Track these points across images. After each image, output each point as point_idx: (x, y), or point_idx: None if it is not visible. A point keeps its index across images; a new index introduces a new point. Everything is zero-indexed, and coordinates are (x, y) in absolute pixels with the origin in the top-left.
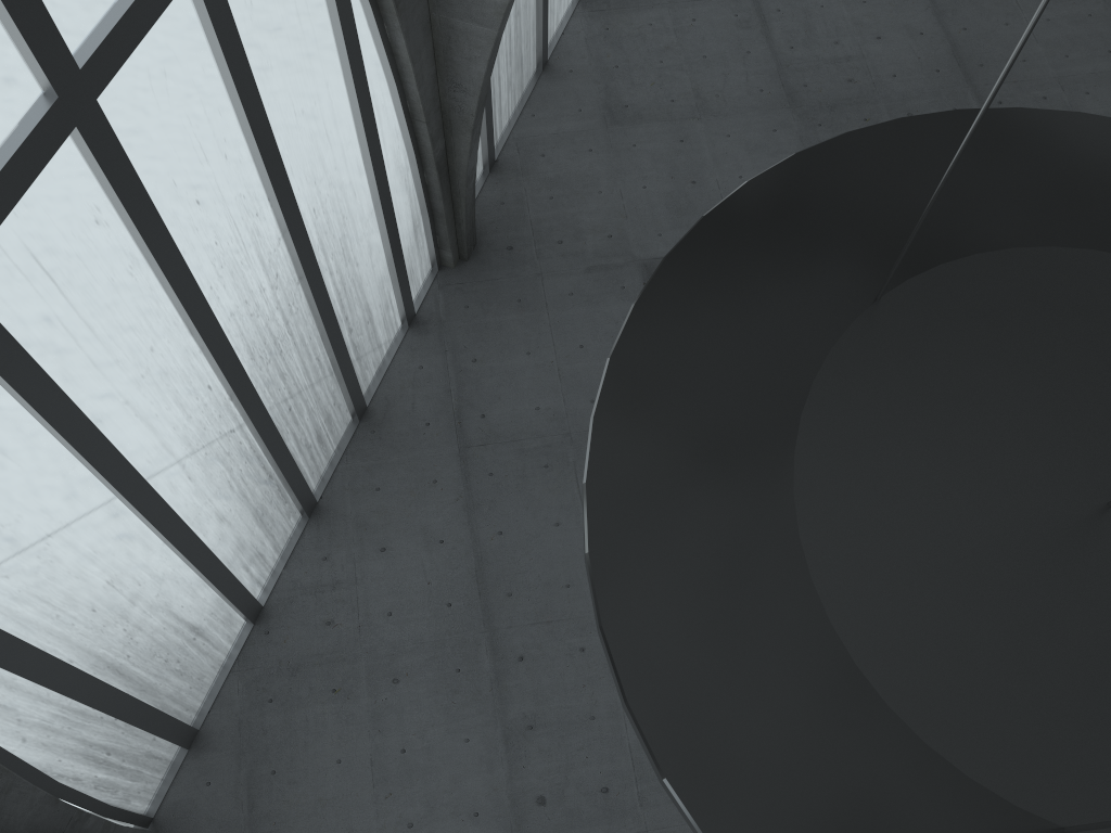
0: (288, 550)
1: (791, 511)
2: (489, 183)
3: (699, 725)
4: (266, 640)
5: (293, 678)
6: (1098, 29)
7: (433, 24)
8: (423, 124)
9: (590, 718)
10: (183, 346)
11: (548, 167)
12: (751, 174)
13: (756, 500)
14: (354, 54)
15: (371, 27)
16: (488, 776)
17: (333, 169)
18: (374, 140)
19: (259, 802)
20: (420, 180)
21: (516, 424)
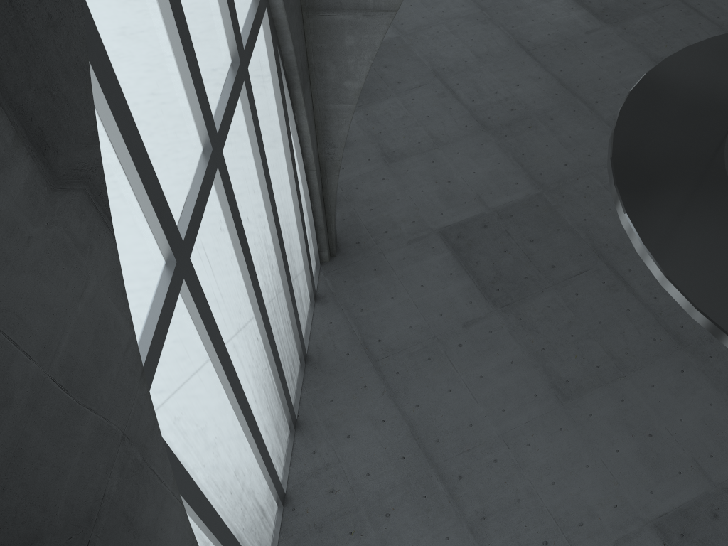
0: (288, 454)
1: None
2: None
3: None
4: (295, 514)
5: (321, 533)
6: (630, 55)
7: (315, 111)
8: (314, 171)
9: (517, 501)
10: (248, 310)
11: (362, 194)
12: (479, 169)
13: None
14: (288, 130)
15: (289, 116)
16: None
17: (284, 201)
18: (297, 182)
19: None
20: (311, 208)
21: (401, 339)
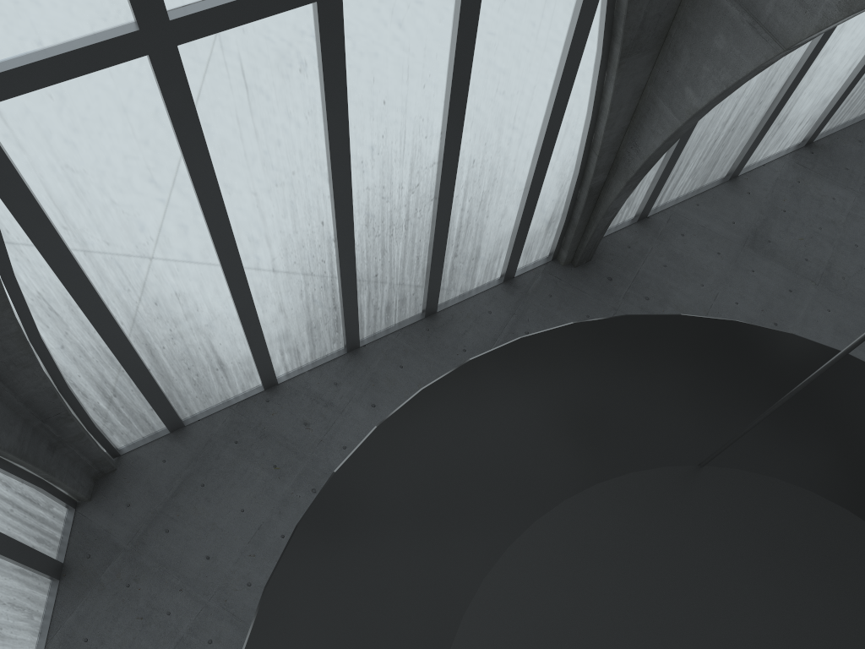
0: (319, 362)
1: (494, 558)
2: (631, 228)
3: (295, 643)
4: (263, 405)
5: (259, 439)
6: None
7: (644, 93)
8: (595, 156)
9: None
10: (318, 185)
11: (679, 245)
12: None
13: (477, 531)
14: (567, 78)
15: (595, 69)
16: None
17: (505, 144)
18: (550, 144)
19: (181, 495)
20: (572, 192)
21: None
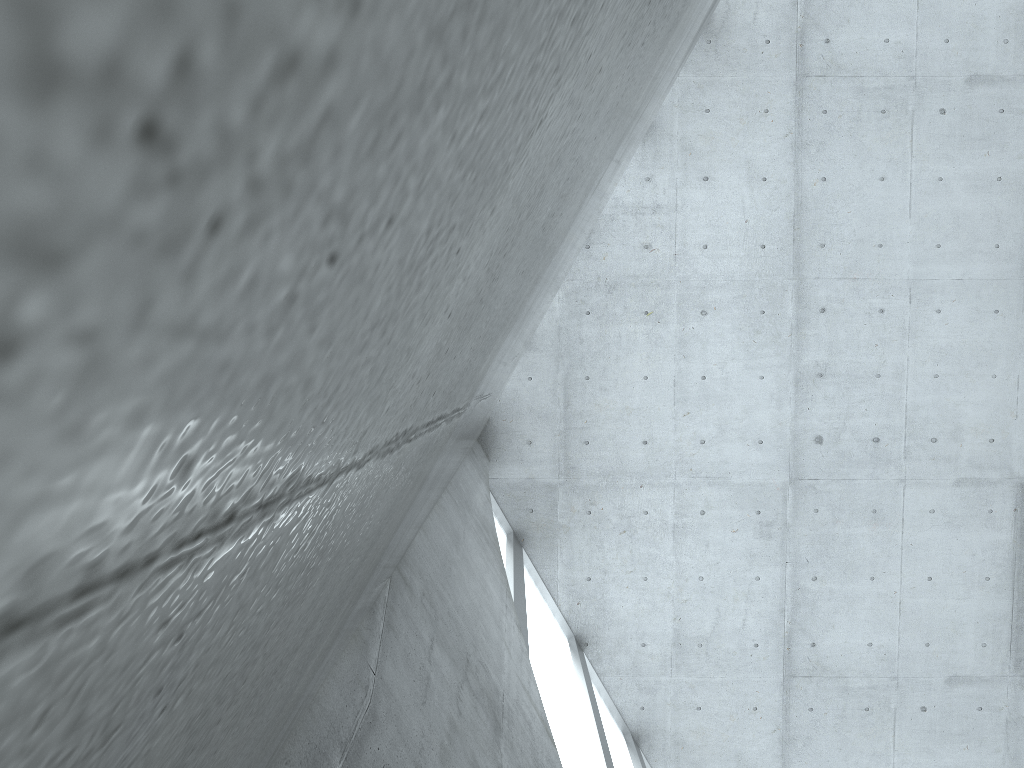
0: None
1: None
2: None
3: None
4: (586, 254)
5: (609, 295)
6: None
7: None
8: None
9: (876, 376)
10: None
11: None
12: None
13: None
14: None
15: None
16: (776, 411)
17: None
18: None
19: (574, 401)
20: None
21: (861, 57)
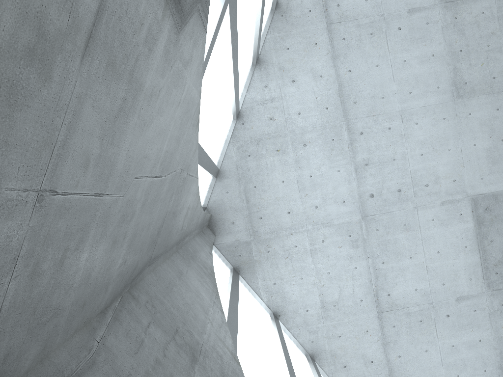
0: (247, 83)
1: None
2: None
3: None
4: (243, 128)
5: (258, 145)
6: None
7: None
8: None
9: (393, 160)
10: None
11: None
12: None
13: None
14: None
15: None
16: (348, 186)
17: None
18: None
19: (250, 199)
20: None
21: (355, 10)
